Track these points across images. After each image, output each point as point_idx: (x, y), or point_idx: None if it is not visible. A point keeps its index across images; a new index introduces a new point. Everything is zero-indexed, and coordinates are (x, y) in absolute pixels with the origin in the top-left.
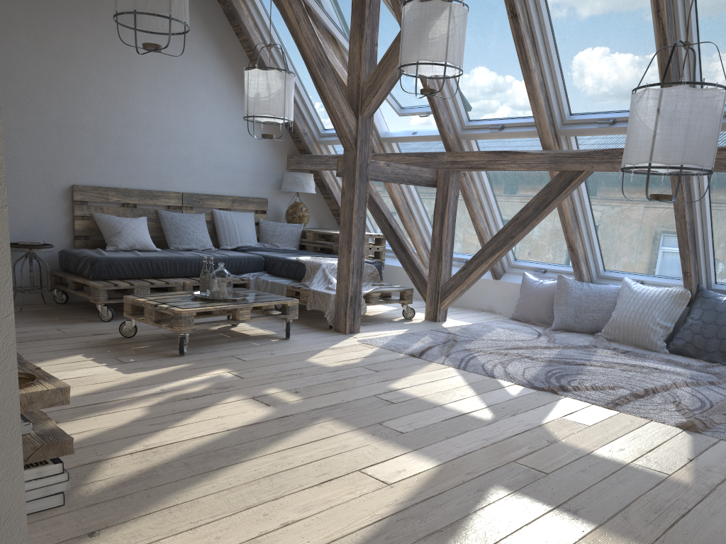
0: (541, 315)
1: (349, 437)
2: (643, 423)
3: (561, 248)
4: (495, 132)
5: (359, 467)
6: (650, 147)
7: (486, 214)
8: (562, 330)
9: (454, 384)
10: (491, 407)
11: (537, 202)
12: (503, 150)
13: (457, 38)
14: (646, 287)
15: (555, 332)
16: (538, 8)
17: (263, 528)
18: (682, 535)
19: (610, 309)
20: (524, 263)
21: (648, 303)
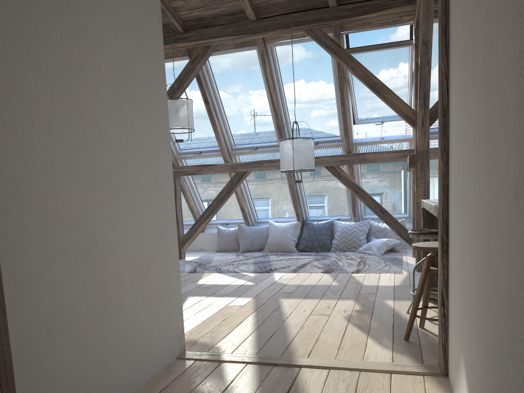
0: (233, 246)
1: (208, 299)
2: (310, 274)
3: (234, 211)
4: (197, 155)
5: (225, 304)
6: (292, 162)
7: (193, 198)
8: (246, 251)
9: (224, 277)
10: (250, 281)
11: (227, 188)
12: (204, 164)
13: (191, 116)
14: (280, 223)
15: (243, 253)
16: (216, 98)
17: (217, 322)
18: (345, 295)
19: (266, 237)
20: (215, 221)
21: (284, 230)
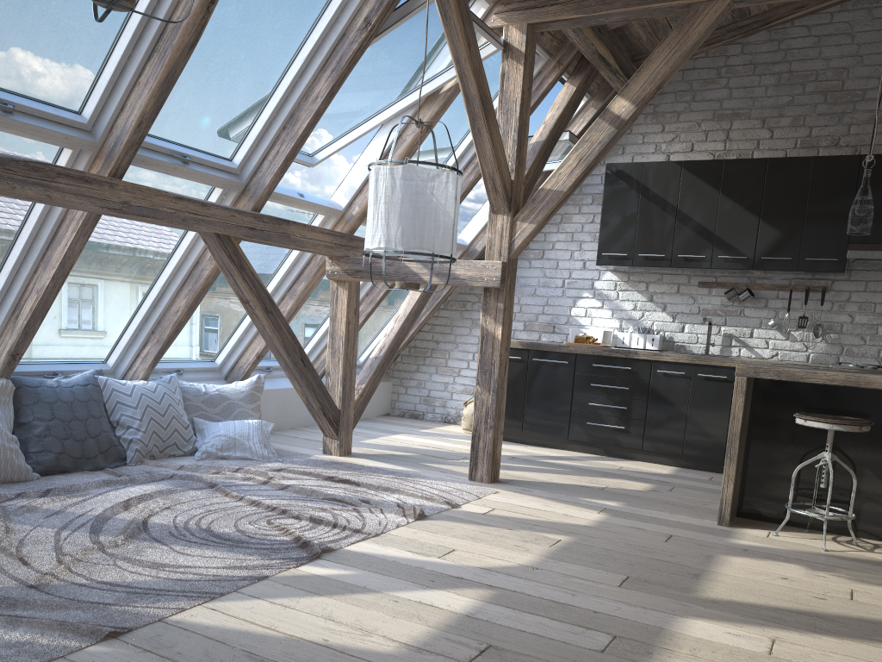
0: None
1: None
2: (416, 529)
3: None
4: None
5: (761, 654)
6: (452, 237)
7: None
8: None
9: (330, 604)
10: (437, 586)
11: None
12: None
13: None
14: None
15: None
16: None
17: None
18: (679, 551)
19: None
20: None
21: None
